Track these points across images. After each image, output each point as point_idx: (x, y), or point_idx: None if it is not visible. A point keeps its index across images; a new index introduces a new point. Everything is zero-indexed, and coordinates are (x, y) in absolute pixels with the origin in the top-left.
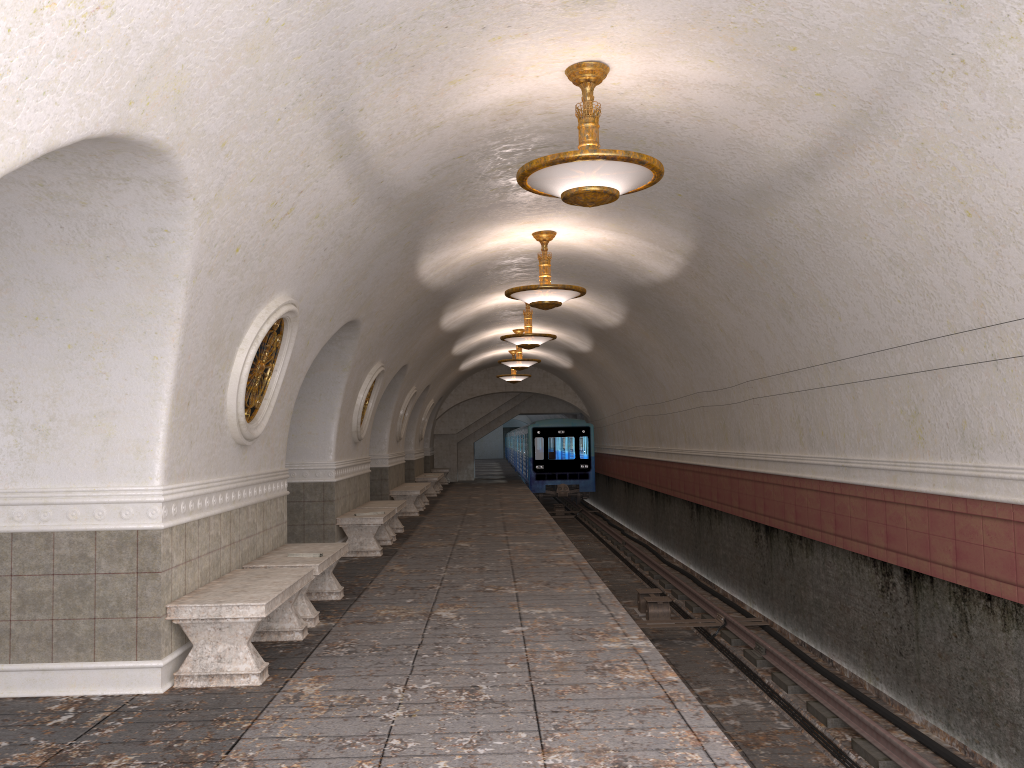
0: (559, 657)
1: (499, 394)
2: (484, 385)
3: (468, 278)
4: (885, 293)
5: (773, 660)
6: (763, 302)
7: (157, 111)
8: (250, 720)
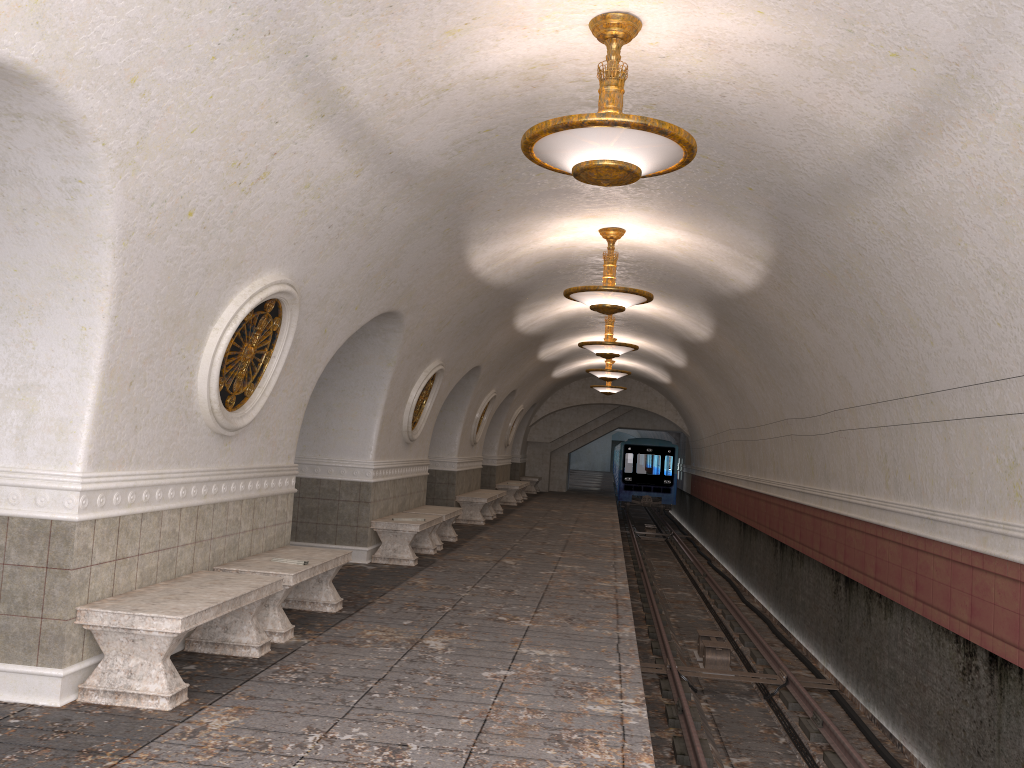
0: (526, 717)
1: (597, 405)
2: (581, 395)
3: (537, 277)
4: (983, 314)
5: (829, 736)
6: (850, 320)
7: (7, 23)
8: (120, 757)
